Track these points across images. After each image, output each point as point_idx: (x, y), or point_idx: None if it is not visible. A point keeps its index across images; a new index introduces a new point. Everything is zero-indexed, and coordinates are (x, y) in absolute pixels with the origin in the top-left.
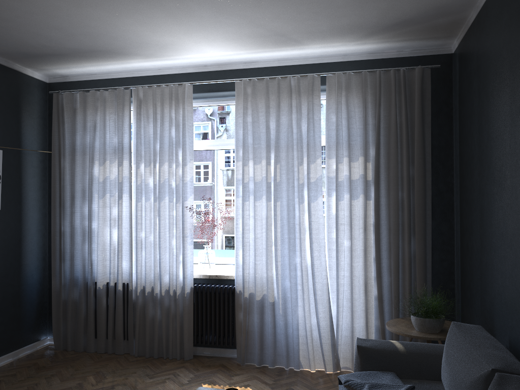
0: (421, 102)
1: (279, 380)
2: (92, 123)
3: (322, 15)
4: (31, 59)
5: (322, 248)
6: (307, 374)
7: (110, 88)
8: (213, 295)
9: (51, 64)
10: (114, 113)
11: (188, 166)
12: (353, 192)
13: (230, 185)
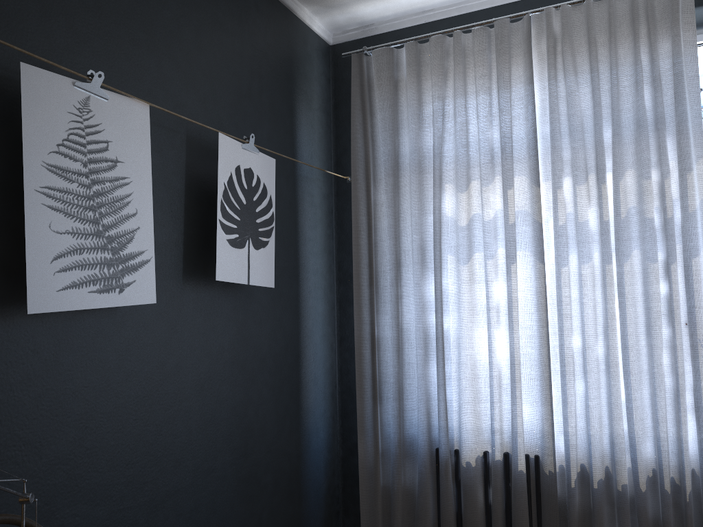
0: None
1: None
2: (439, 103)
3: None
4: None
5: None
6: None
7: (479, 22)
8: None
9: None
10: (487, 76)
11: (694, 172)
12: None
13: None
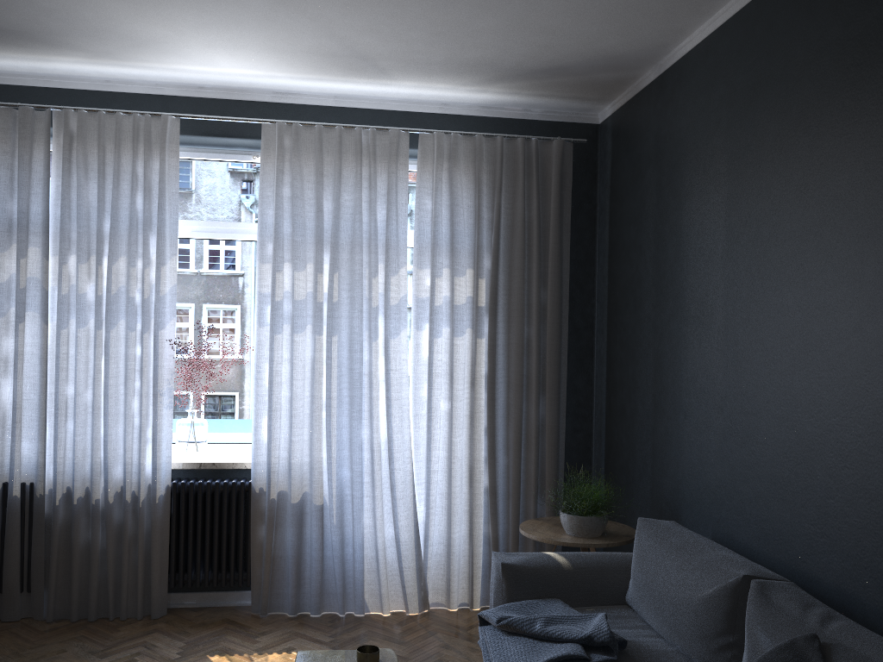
0: (559, 193)
1: (339, 634)
2: None
3: (445, 39)
4: None
5: (406, 414)
6: (379, 619)
7: (5, 103)
8: (210, 498)
9: None
10: (11, 154)
11: (167, 266)
12: (457, 325)
13: (236, 304)
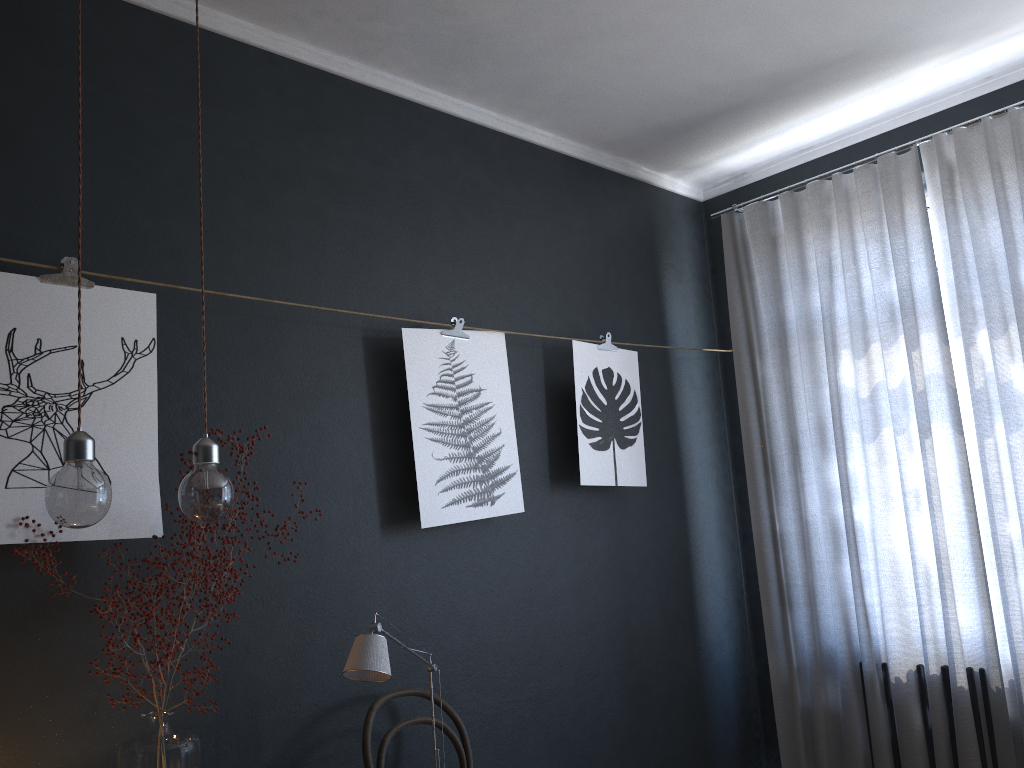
0: None
1: None
2: (823, 259)
3: None
4: (672, 141)
5: None
6: None
7: (859, 161)
8: None
9: (712, 146)
10: (877, 221)
11: None
12: None
13: None
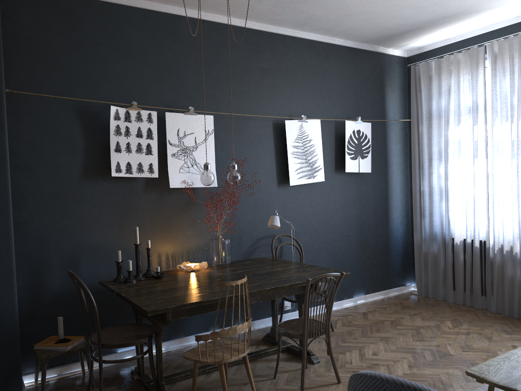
0: None
1: None
2: (446, 87)
3: None
4: (390, 39)
5: None
6: None
7: (464, 49)
8: None
9: (407, 40)
10: (468, 73)
11: None
12: None
13: None
